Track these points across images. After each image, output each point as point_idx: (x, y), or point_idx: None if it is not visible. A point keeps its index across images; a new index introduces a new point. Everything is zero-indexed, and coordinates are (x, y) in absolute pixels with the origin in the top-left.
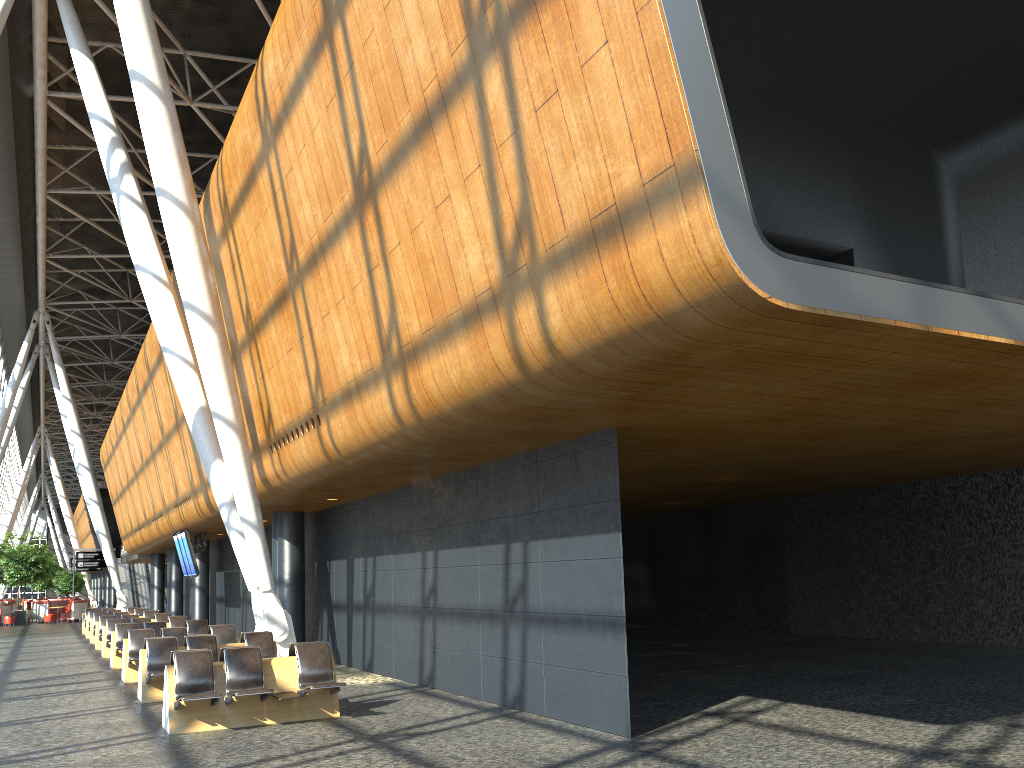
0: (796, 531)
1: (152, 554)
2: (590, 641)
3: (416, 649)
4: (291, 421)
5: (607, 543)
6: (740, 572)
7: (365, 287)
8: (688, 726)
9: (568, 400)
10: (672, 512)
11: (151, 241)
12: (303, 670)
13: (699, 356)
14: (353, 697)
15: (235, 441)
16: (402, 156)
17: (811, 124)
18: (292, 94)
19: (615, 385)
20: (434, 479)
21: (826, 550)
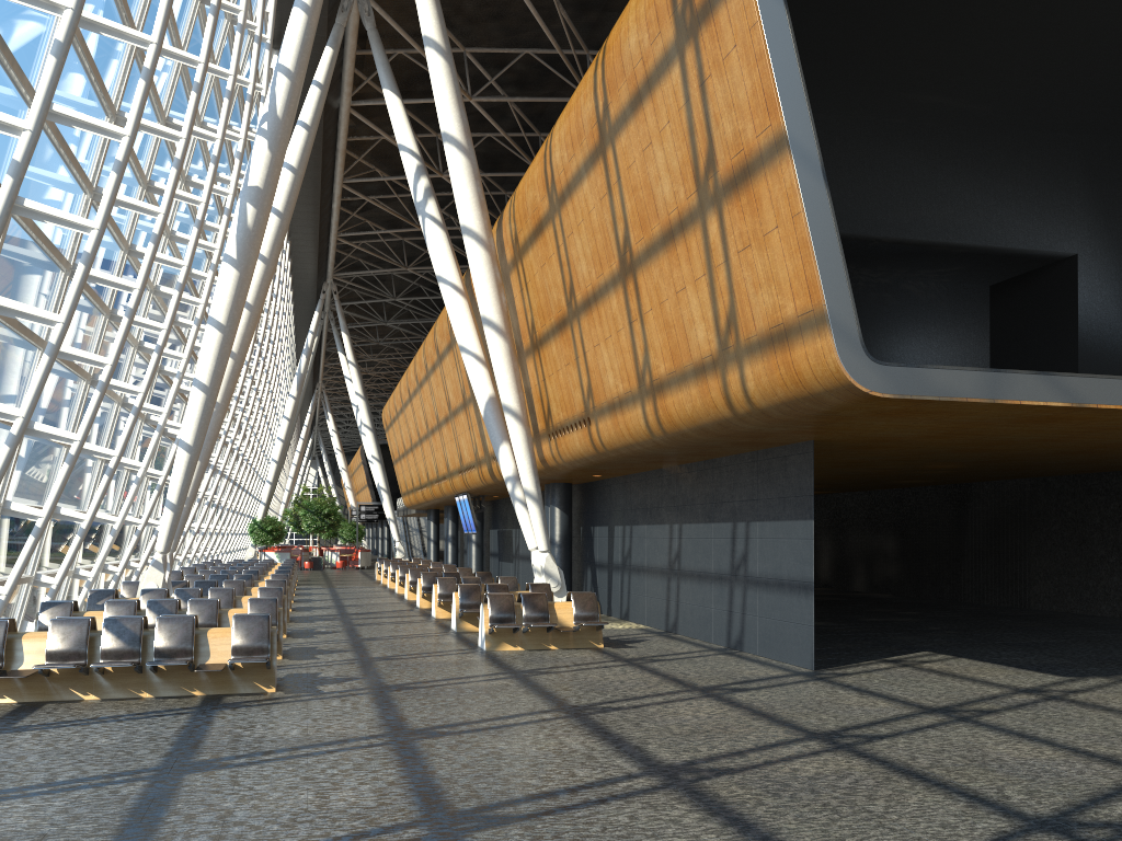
0: (1041, 510)
1: (428, 510)
2: (789, 600)
3: (663, 603)
4: (567, 418)
5: (803, 527)
6: (985, 547)
7: (626, 333)
8: (863, 666)
9: (767, 429)
10: (923, 486)
11: (450, 256)
12: (577, 612)
13: (844, 412)
14: (613, 636)
15: (521, 430)
16: (654, 251)
17: (1041, 137)
18: (574, 181)
19: (796, 423)
20: (680, 466)
21: (1068, 530)
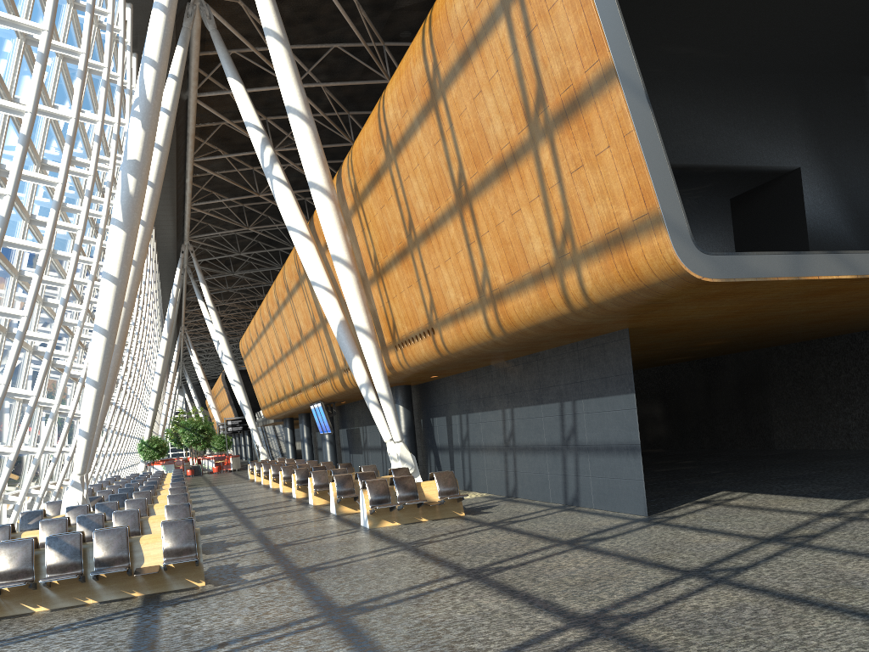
0: (776, 372)
1: (284, 418)
2: (619, 460)
3: (502, 473)
4: (412, 331)
5: (626, 400)
6: (734, 405)
7: (465, 253)
8: (684, 509)
9: (597, 321)
10: (679, 362)
11: (296, 209)
12: (440, 488)
13: (671, 299)
14: (467, 505)
15: (371, 344)
16: (488, 182)
17: (764, 78)
18: (408, 133)
19: (625, 313)
20: (507, 361)
21: (800, 385)
